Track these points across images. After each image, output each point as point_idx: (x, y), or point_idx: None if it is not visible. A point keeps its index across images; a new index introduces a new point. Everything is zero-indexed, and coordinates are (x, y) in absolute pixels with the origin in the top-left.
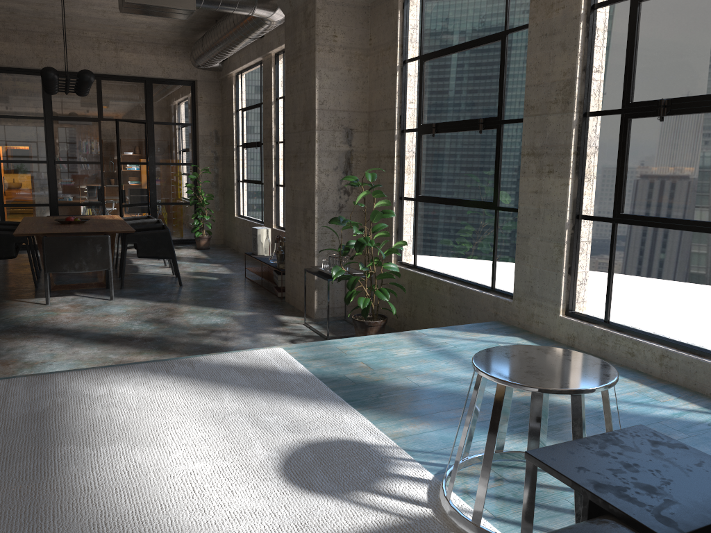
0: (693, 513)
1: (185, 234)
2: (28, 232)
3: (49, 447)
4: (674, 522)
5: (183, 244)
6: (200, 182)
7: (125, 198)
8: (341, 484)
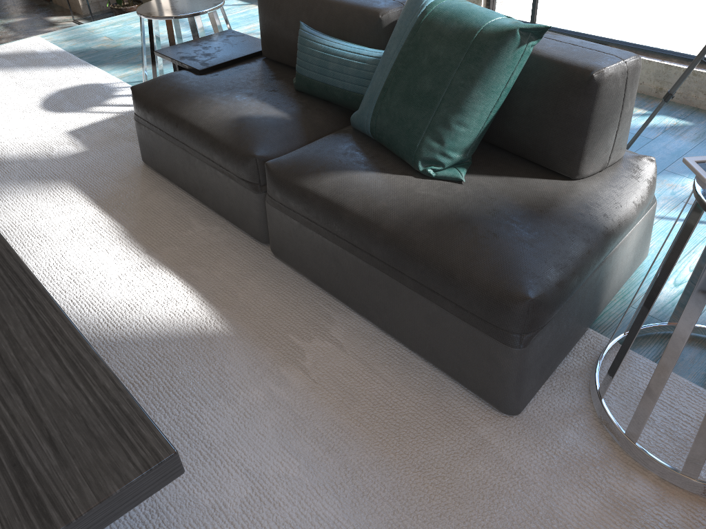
0: (220, 60)
1: None
2: None
3: None
4: (208, 64)
5: None
6: None
7: None
8: (82, 106)
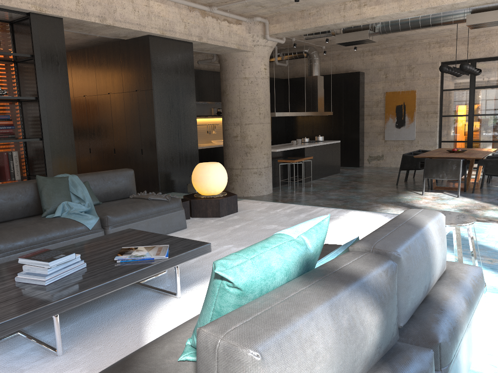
0: None
1: None
2: (420, 156)
3: None
4: None
5: None
6: None
7: None
8: None
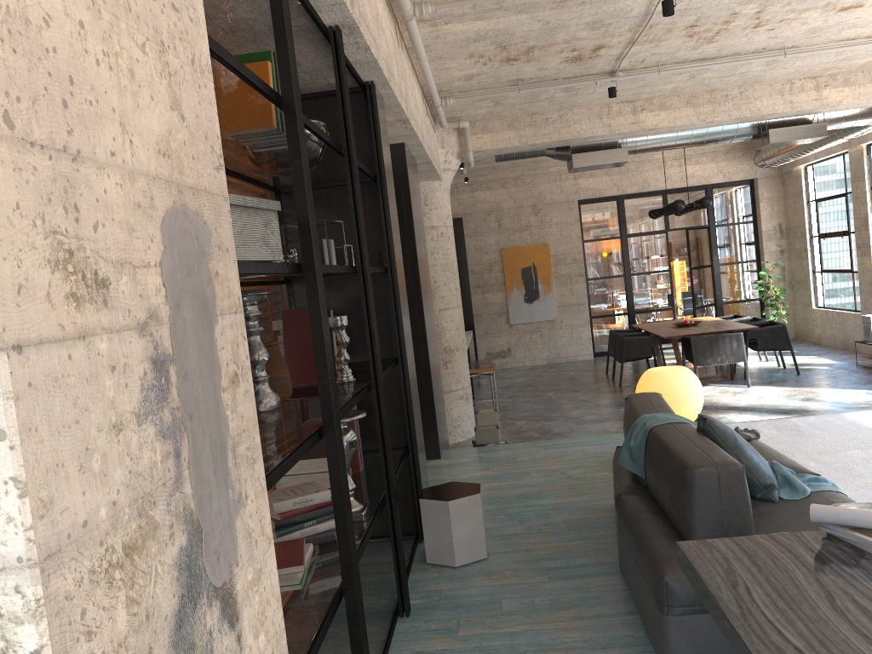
0: None
1: None
2: (672, 335)
3: None
4: None
5: None
6: (771, 278)
7: (697, 301)
8: None
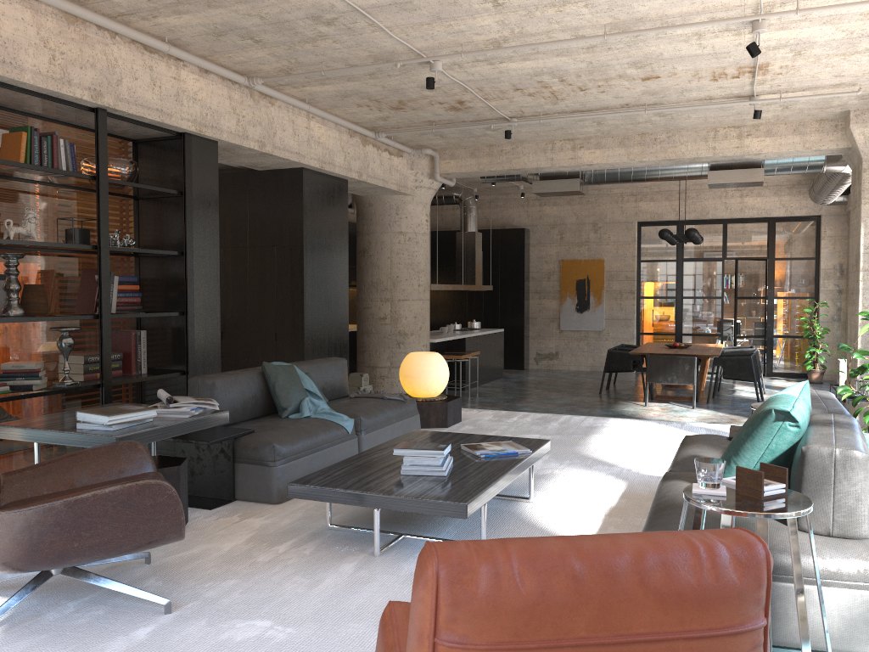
0: None
1: (801, 367)
2: (638, 352)
3: (590, 434)
4: None
5: (798, 378)
6: (814, 316)
7: (739, 330)
8: None
